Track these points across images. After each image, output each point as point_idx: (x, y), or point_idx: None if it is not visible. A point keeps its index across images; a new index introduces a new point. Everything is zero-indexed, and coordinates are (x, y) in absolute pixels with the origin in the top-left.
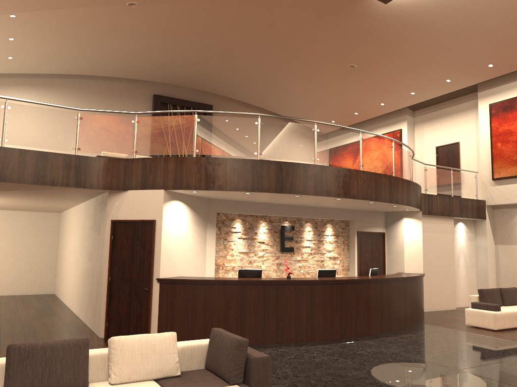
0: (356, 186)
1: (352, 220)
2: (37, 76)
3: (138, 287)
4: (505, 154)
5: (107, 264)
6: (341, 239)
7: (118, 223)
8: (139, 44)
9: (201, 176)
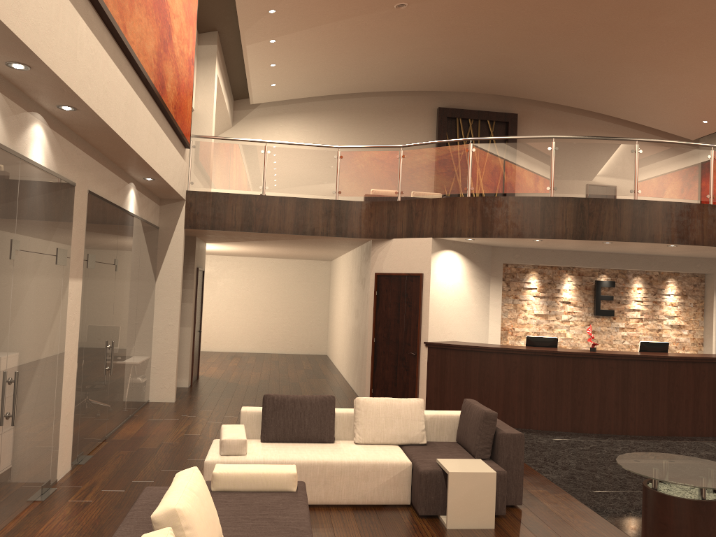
0: (699, 227)
1: (709, 274)
2: (303, 101)
3: (404, 351)
4: None
5: (372, 323)
6: (691, 300)
7: (382, 277)
8: (414, 49)
9: (476, 220)
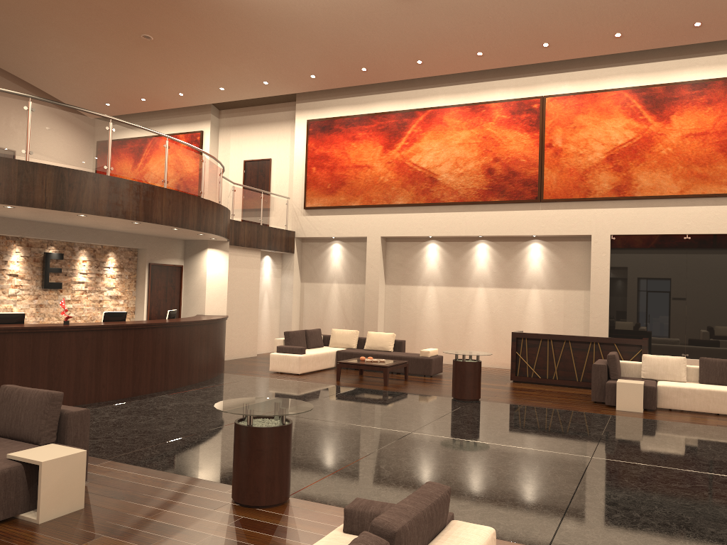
0: (160, 207)
1: (142, 249)
2: None
3: None
4: (319, 181)
5: None
6: (127, 273)
7: None
8: None
9: None
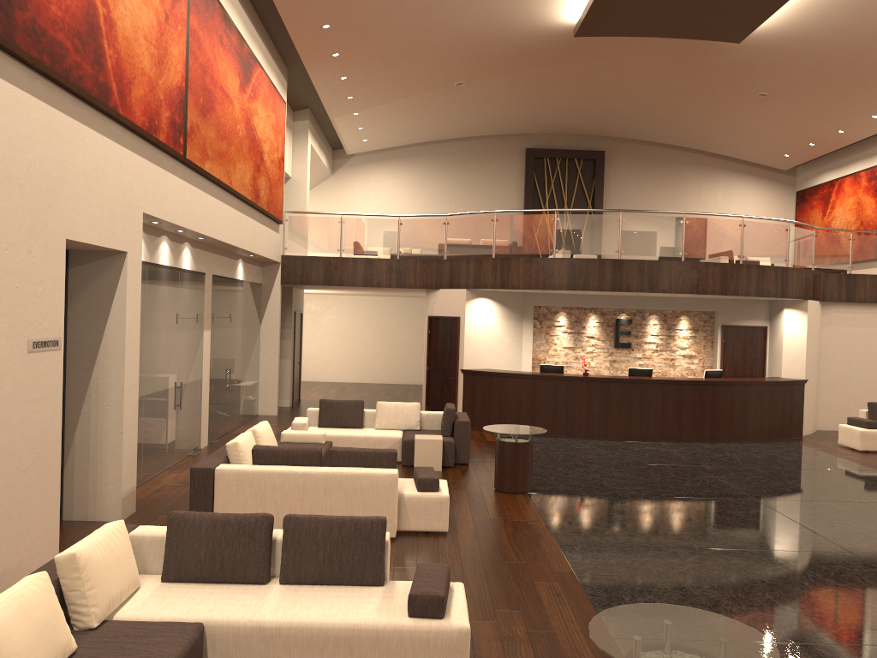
0: (667, 279)
1: (716, 312)
2: (396, 148)
3: (448, 377)
4: None
5: (426, 355)
6: (702, 334)
7: (433, 319)
8: (486, 108)
9: (497, 275)
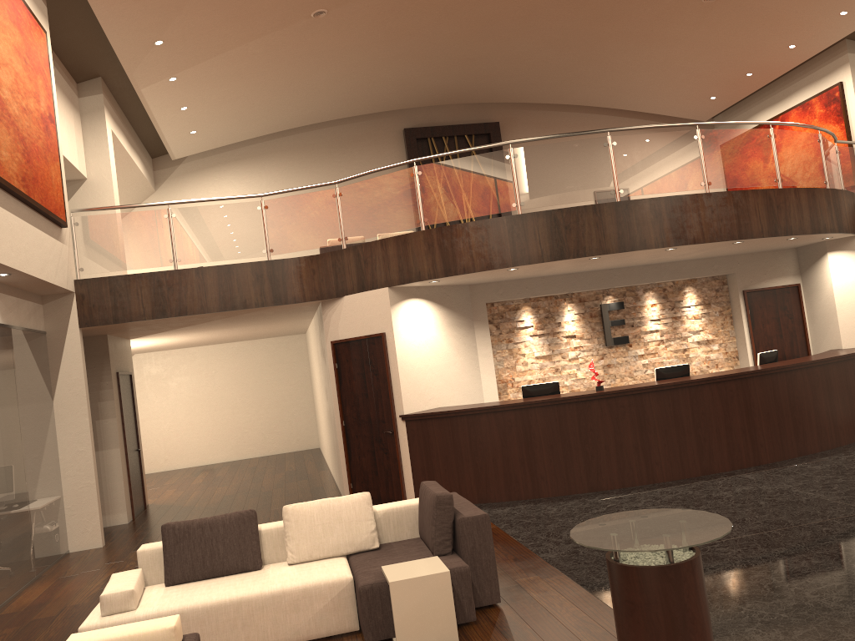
0: (696, 221)
1: (731, 274)
2: (238, 146)
3: (380, 431)
4: None
5: (337, 403)
6: (716, 309)
7: (340, 345)
8: (354, 64)
9: (435, 257)
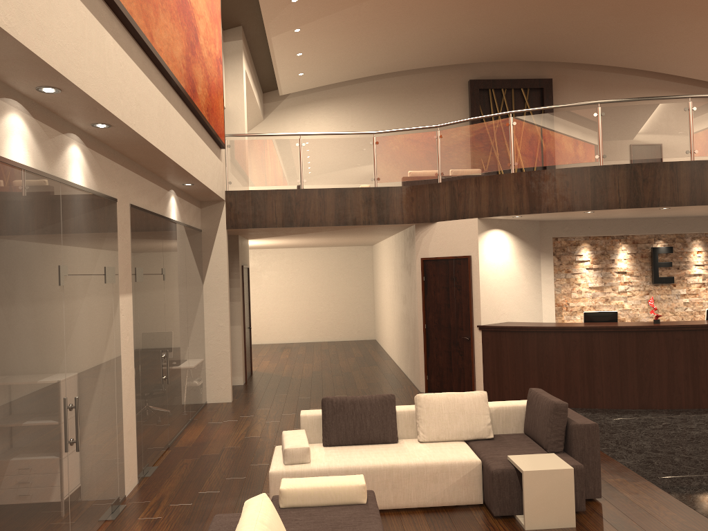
0: None
1: None
2: (331, 87)
3: (457, 336)
4: None
5: (421, 309)
6: None
7: (428, 261)
8: (441, 23)
9: (523, 196)
